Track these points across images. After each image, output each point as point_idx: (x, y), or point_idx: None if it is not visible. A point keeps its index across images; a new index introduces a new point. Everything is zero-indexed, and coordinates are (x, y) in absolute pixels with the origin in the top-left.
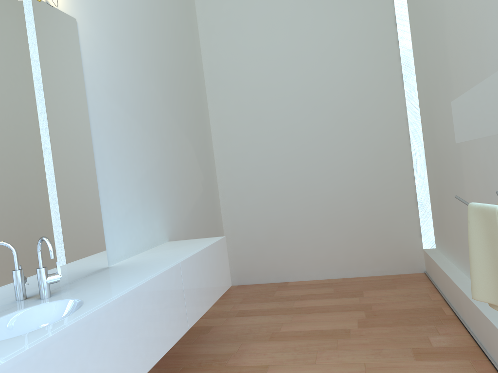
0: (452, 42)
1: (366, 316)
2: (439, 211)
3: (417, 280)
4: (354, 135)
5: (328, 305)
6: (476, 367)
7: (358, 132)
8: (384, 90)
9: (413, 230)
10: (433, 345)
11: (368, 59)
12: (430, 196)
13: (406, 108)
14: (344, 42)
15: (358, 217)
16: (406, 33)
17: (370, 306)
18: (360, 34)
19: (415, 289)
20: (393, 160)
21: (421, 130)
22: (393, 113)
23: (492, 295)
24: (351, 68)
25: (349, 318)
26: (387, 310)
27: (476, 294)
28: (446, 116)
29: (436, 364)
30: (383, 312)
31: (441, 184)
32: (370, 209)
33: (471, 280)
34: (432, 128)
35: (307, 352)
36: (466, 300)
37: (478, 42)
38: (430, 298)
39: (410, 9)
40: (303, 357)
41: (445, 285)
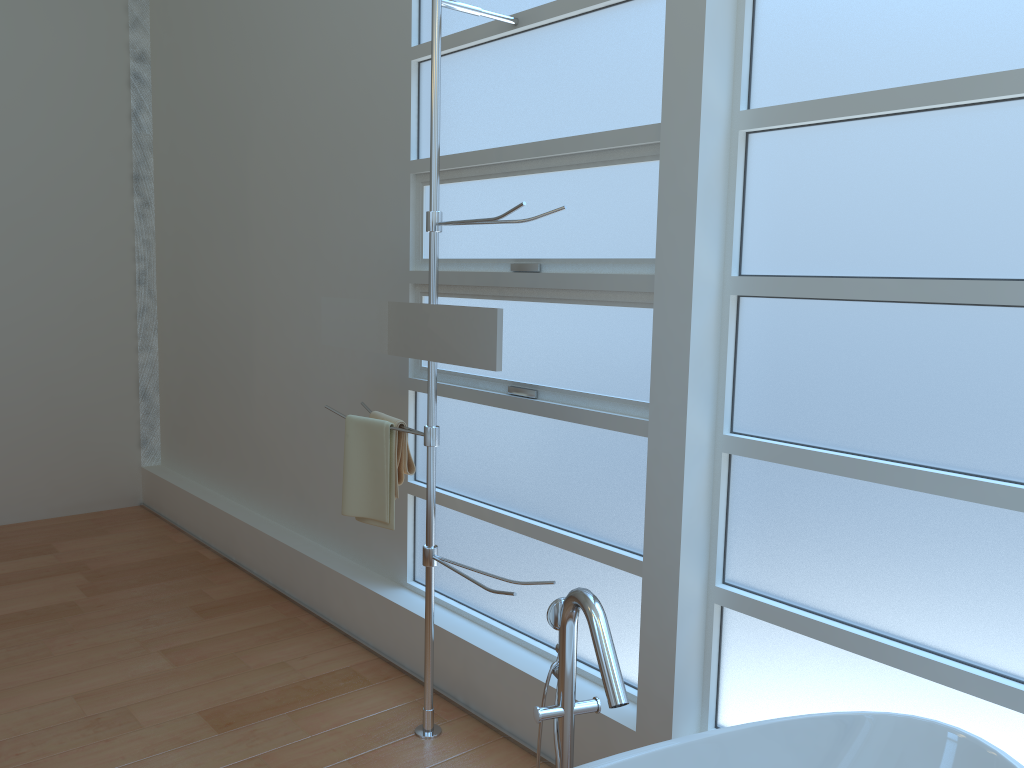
0: (262, 178)
1: (90, 579)
2: (184, 406)
3: (136, 517)
4: (37, 262)
5: (1, 574)
6: (281, 610)
7: (46, 259)
8: (101, 192)
9: (128, 436)
10: (215, 598)
11: (76, 131)
12: (160, 382)
13: (134, 232)
14: (32, 85)
15: (32, 413)
16: (145, 106)
17: (83, 564)
18: (64, 80)
19: (142, 531)
20: (105, 315)
21: (156, 273)
22: (112, 237)
23: (366, 508)
24: (42, 139)
25: (60, 587)
26: (117, 565)
27: (349, 509)
28: (229, 272)
29: (232, 617)
30: (114, 569)
31: (198, 367)
32: (57, 399)
33: (343, 496)
34: (188, 278)
35: (24, 644)
36: (250, 533)
37: (313, 204)
38: (174, 541)
39: (160, 73)
40: (24, 652)
41: (199, 518)
